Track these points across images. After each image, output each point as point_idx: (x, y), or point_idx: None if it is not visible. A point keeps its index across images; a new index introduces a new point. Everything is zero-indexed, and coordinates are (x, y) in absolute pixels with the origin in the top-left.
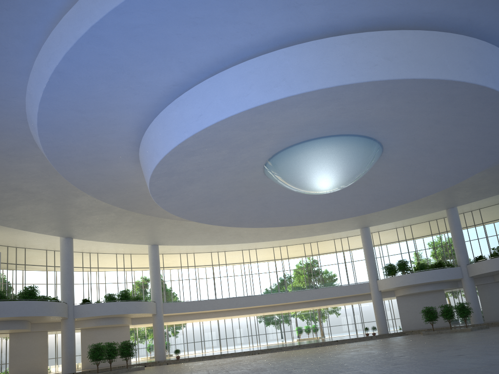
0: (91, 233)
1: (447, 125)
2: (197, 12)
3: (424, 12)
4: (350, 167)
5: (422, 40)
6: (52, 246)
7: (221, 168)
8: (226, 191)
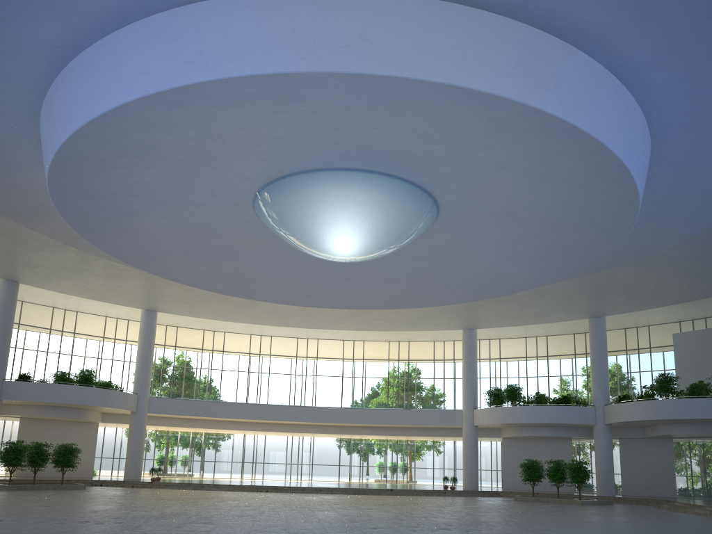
0: (46, 279)
1: (518, 175)
2: None
3: None
4: (375, 223)
5: (431, 15)
6: None
7: (178, 199)
8: (205, 238)
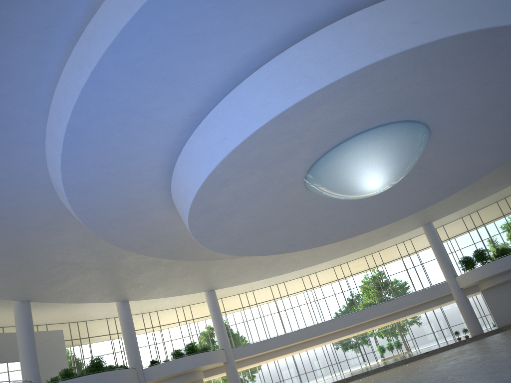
0: (145, 292)
1: (498, 84)
2: (196, 28)
3: None
4: (398, 158)
5: None
6: (111, 313)
7: (260, 192)
8: (271, 216)
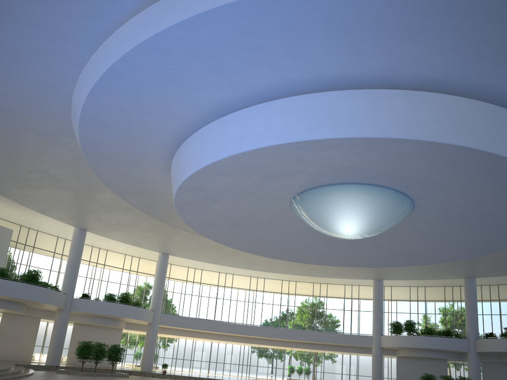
0: (105, 230)
1: (483, 196)
2: (260, 41)
3: (483, 83)
4: (378, 218)
5: (475, 109)
6: (64, 234)
7: (249, 193)
8: (249, 216)
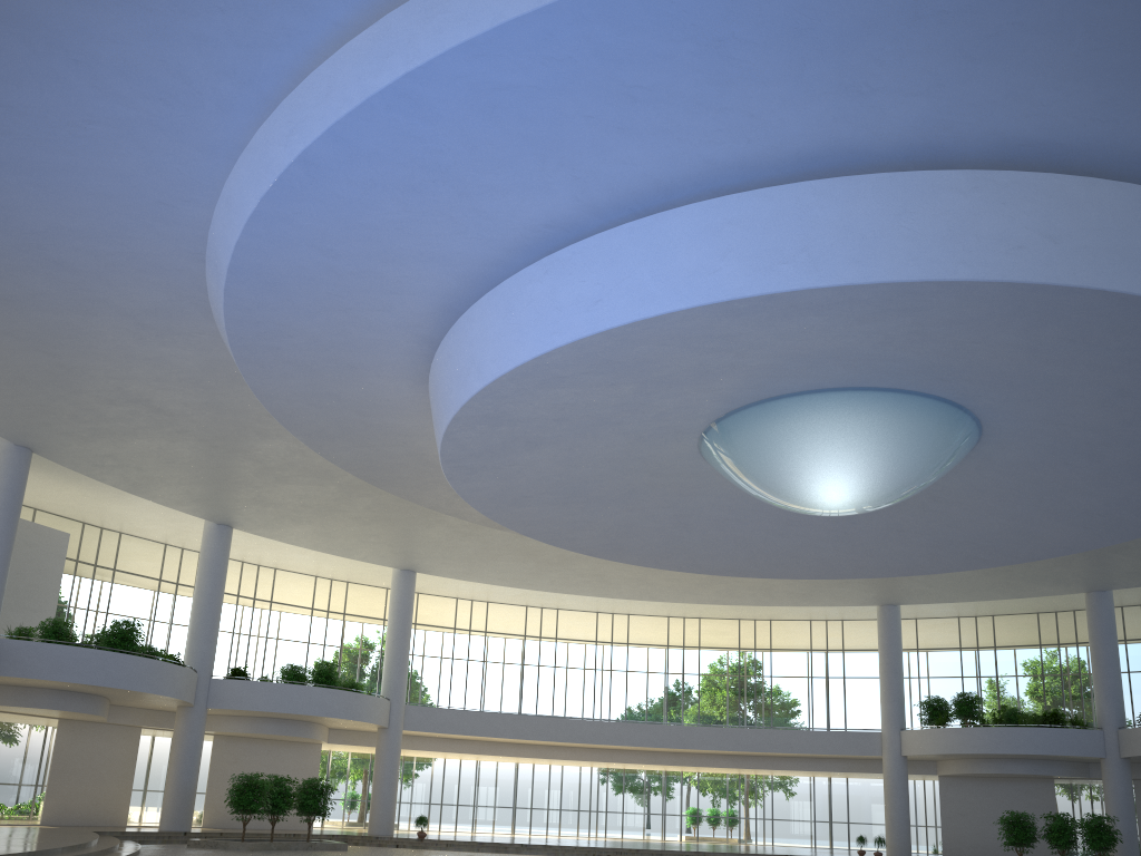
0: (275, 524)
1: None
2: (643, 76)
3: None
4: (902, 465)
5: (1133, 206)
6: (180, 537)
7: (609, 424)
8: (606, 475)
